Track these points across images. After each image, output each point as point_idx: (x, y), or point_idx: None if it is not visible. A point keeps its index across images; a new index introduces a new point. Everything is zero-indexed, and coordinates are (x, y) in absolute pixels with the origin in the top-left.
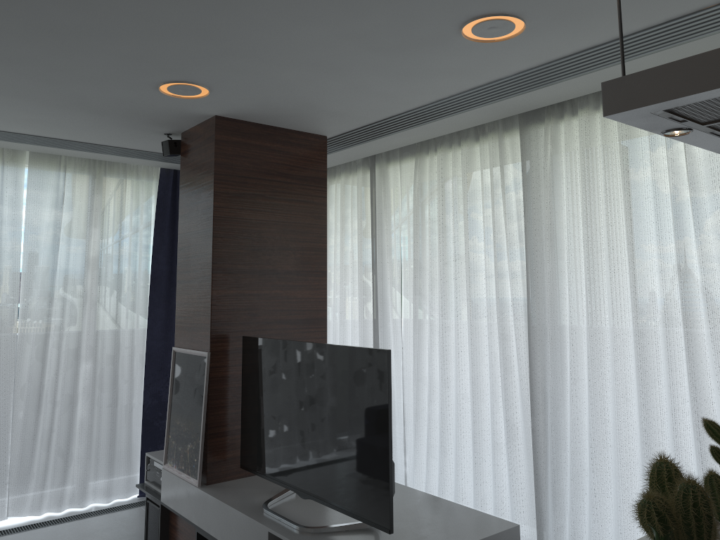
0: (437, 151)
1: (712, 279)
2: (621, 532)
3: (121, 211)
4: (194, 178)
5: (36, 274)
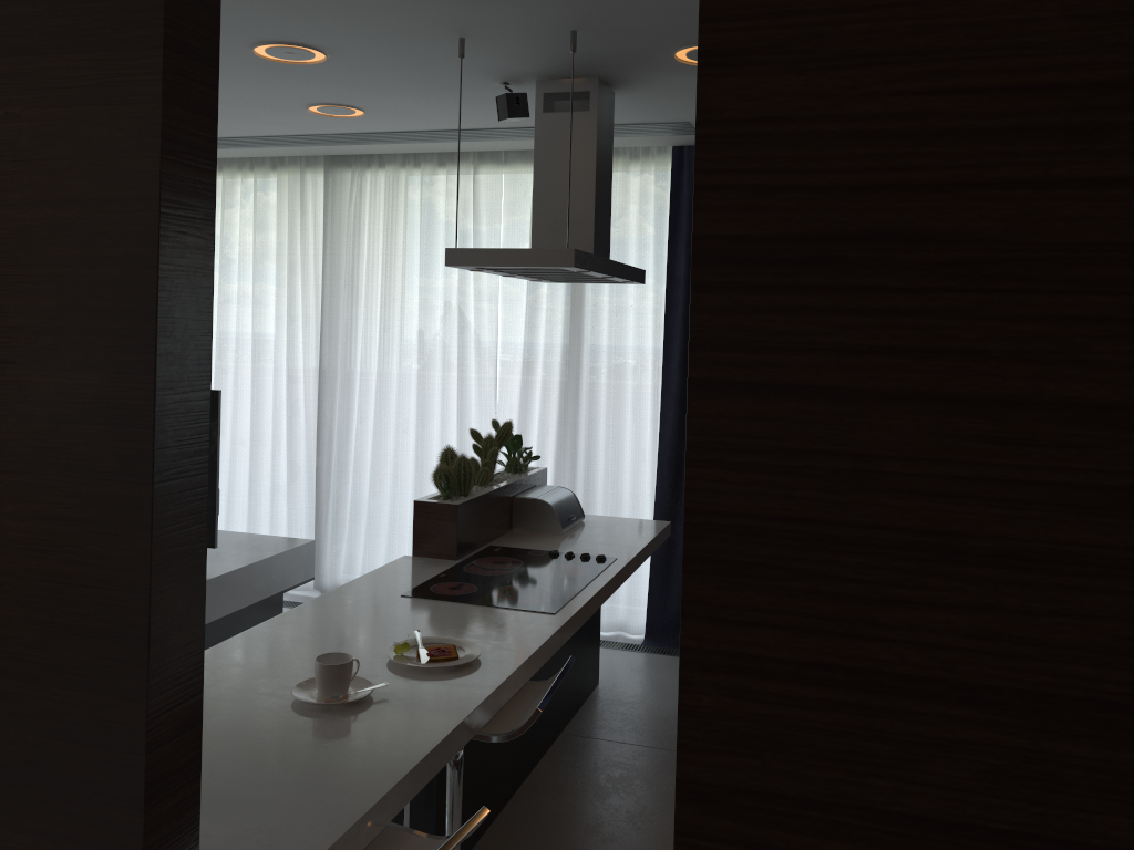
0: (224, 172)
1: (483, 333)
2: (393, 545)
3: None
4: None
5: None
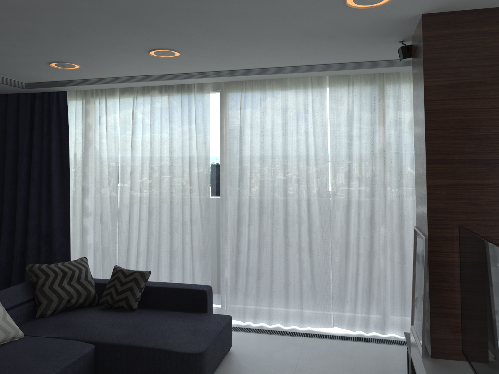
0: None
1: None
2: None
3: (397, 111)
4: (416, 76)
5: (339, 162)
